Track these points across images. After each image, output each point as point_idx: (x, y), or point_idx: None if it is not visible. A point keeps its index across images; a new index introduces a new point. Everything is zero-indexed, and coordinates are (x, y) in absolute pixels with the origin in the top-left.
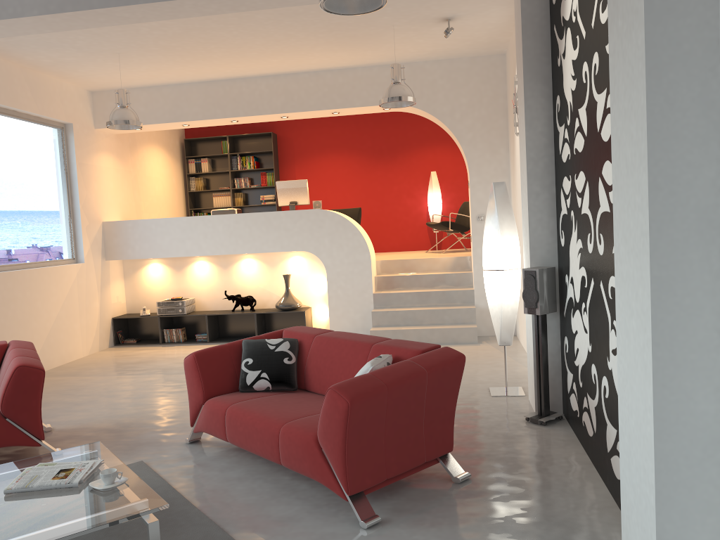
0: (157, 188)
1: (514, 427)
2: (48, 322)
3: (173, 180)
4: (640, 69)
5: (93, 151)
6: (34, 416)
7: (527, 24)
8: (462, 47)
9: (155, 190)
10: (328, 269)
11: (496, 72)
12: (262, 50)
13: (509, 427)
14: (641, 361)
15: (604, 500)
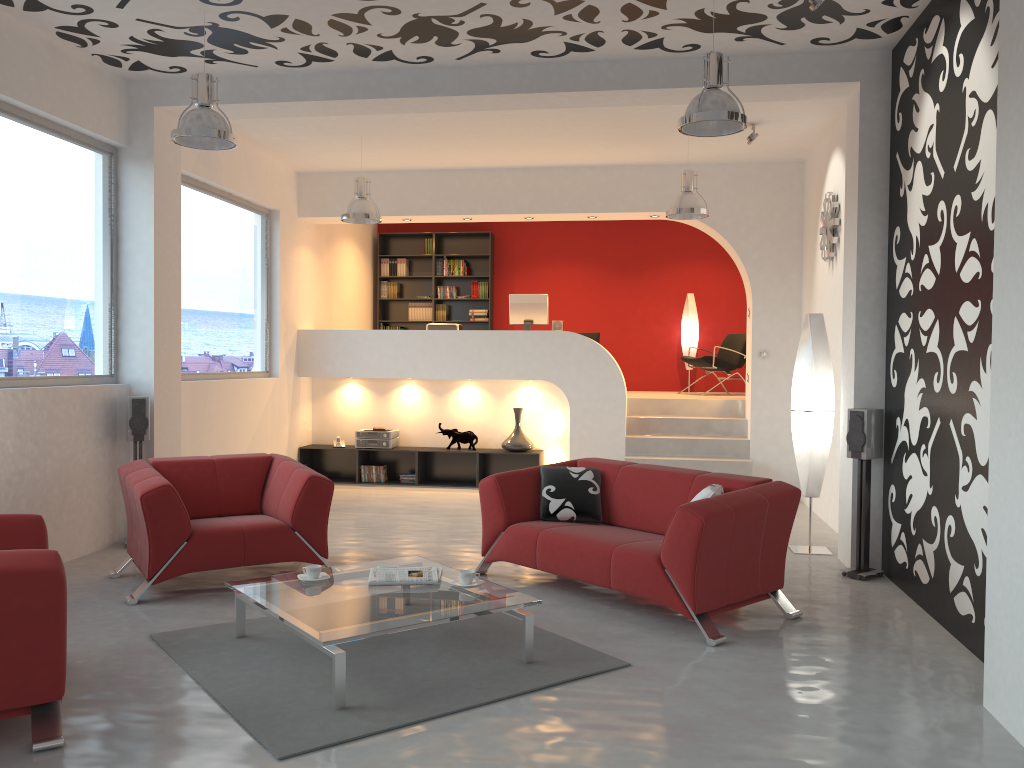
0: (348, 293)
1: (831, 580)
2: (244, 444)
3: (363, 283)
4: None
5: (295, 244)
6: (321, 531)
7: (865, 148)
8: (756, 152)
9: (346, 294)
10: (572, 404)
11: (792, 182)
12: (526, 142)
13: (825, 579)
14: (1018, 472)
15: (945, 638)
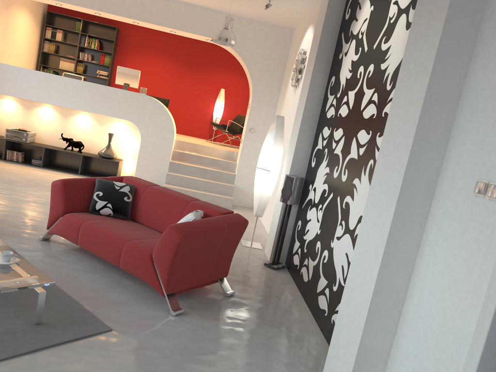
0: (19, 42)
1: (257, 267)
2: None
3: (32, 39)
4: (420, 99)
5: None
6: None
7: (326, 25)
8: (269, 17)
9: (17, 43)
10: (143, 137)
11: (285, 39)
12: None
13: (254, 267)
14: (374, 251)
15: (309, 318)
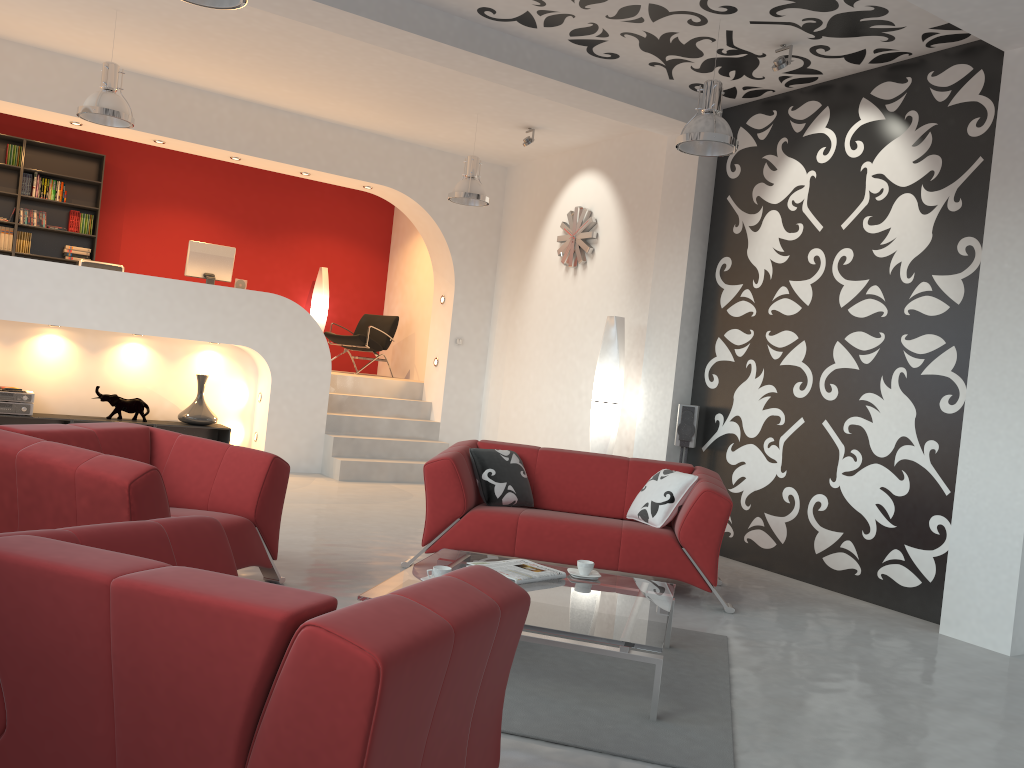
0: None
1: None
2: None
3: None
4: None
5: None
6: (278, 526)
7: (699, 185)
8: (487, 150)
9: None
10: (275, 376)
11: (497, 184)
12: (301, 78)
13: None
14: (1011, 464)
15: (820, 589)
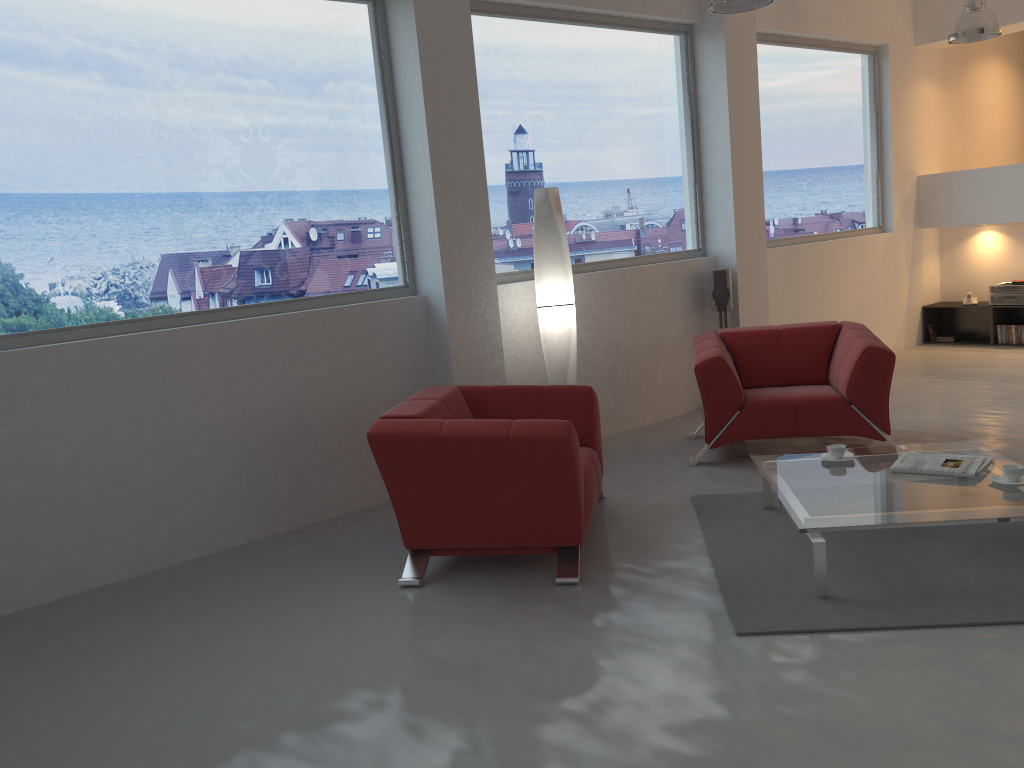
0: (991, 122)
1: None
2: (849, 307)
3: (1014, 106)
4: None
5: (911, 79)
6: (880, 406)
7: None
8: None
9: (988, 124)
10: None
11: None
12: None
13: None
14: None
15: None
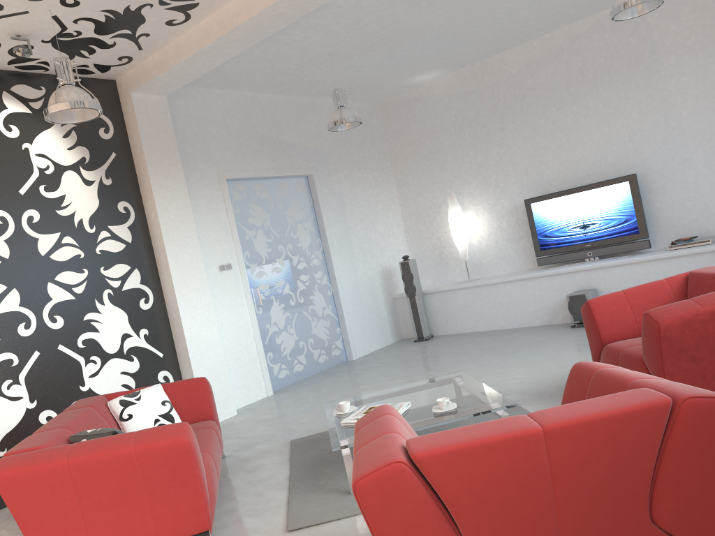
0: None
1: None
2: None
3: None
4: (193, 233)
5: None
6: None
7: None
8: None
9: None
10: None
11: None
12: None
13: None
14: (207, 320)
15: None
